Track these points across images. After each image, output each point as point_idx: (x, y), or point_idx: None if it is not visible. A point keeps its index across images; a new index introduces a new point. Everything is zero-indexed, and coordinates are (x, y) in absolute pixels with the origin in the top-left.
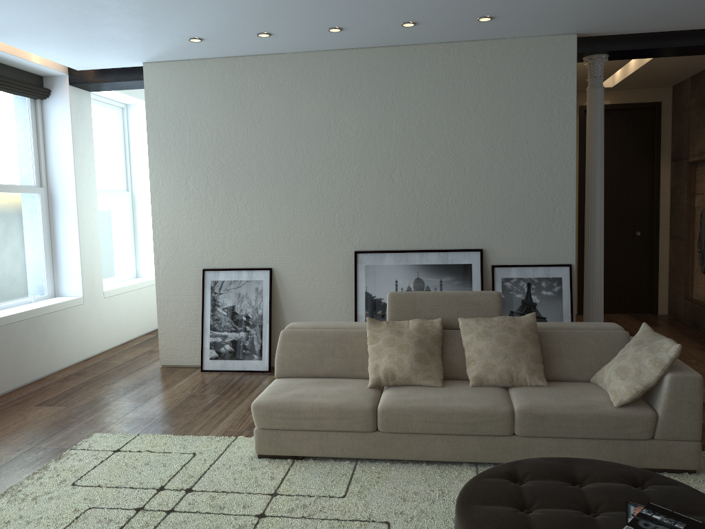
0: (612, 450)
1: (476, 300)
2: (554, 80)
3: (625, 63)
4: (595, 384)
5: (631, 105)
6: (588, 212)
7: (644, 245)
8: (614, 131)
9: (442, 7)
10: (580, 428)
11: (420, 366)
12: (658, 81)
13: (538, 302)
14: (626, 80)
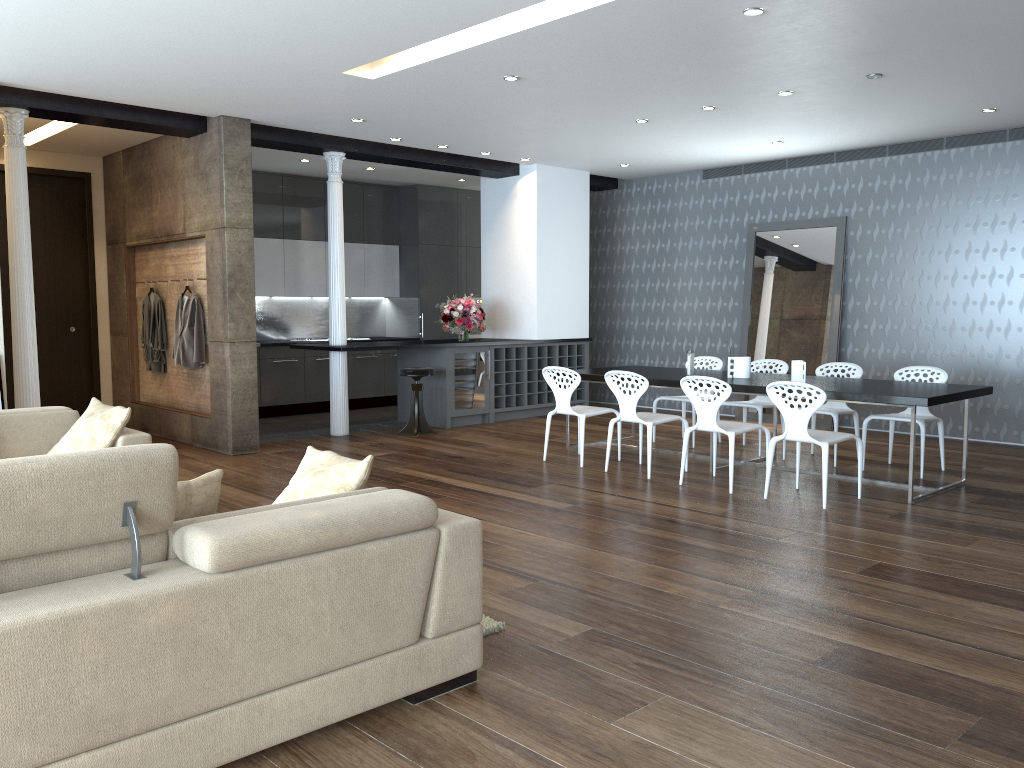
0: None
1: None
2: None
3: (48, 122)
4: None
5: (55, 171)
6: (16, 294)
7: (81, 343)
8: (35, 201)
9: None
10: None
11: None
12: (86, 148)
13: None
14: (48, 140)
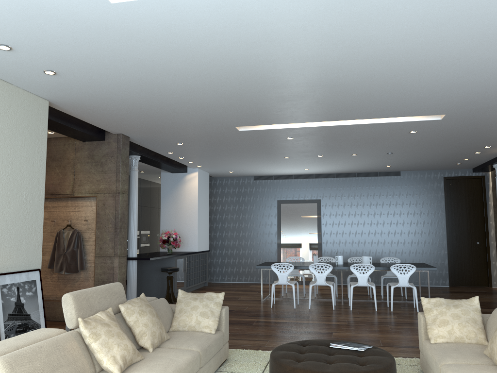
0: (217, 359)
1: (116, 290)
2: (37, 128)
3: None
4: (174, 331)
5: None
6: None
7: None
8: None
9: (59, 55)
10: (213, 350)
11: (134, 346)
12: None
13: (25, 302)
14: None
